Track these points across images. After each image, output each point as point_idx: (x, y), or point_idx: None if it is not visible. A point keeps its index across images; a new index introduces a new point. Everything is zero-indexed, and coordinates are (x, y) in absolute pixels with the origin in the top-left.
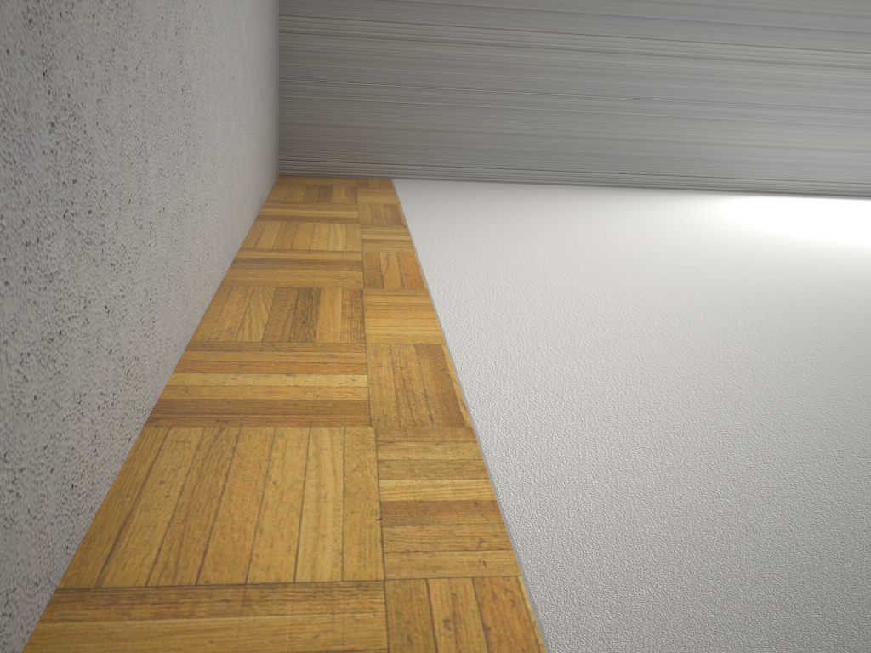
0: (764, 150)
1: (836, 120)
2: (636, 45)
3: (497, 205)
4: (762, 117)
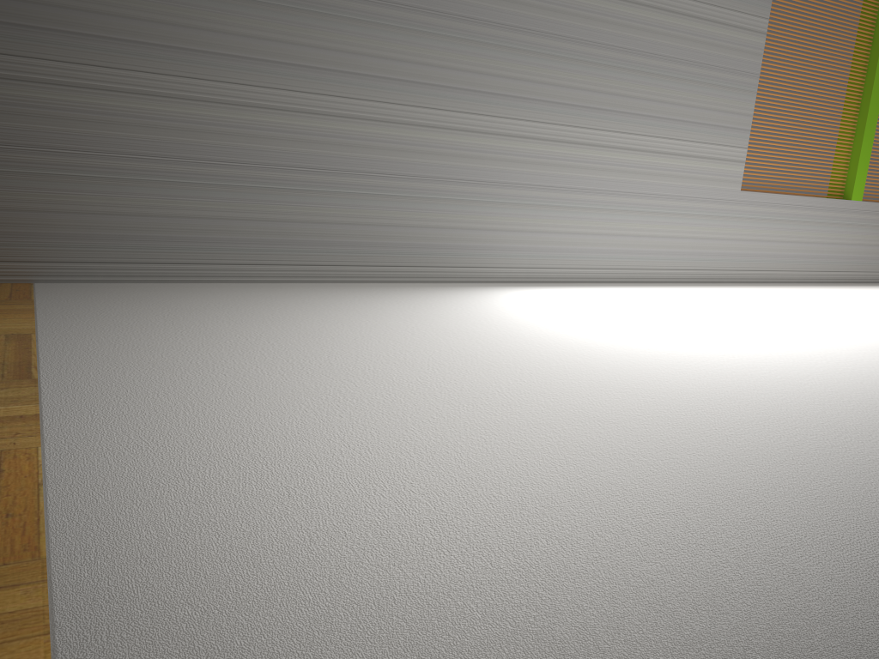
0: (514, 234)
1: (583, 201)
2: (370, 109)
3: (195, 323)
4: (511, 198)
